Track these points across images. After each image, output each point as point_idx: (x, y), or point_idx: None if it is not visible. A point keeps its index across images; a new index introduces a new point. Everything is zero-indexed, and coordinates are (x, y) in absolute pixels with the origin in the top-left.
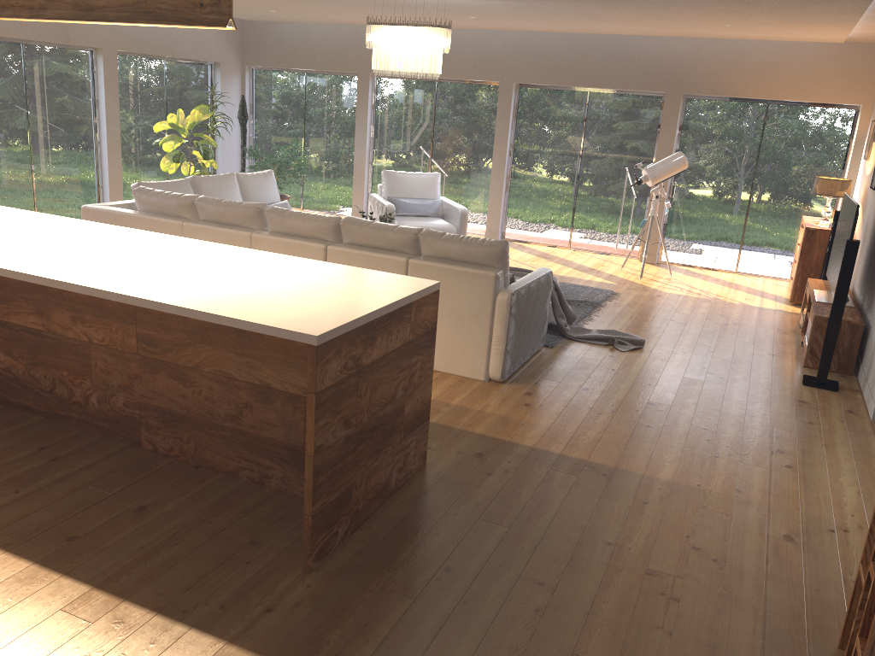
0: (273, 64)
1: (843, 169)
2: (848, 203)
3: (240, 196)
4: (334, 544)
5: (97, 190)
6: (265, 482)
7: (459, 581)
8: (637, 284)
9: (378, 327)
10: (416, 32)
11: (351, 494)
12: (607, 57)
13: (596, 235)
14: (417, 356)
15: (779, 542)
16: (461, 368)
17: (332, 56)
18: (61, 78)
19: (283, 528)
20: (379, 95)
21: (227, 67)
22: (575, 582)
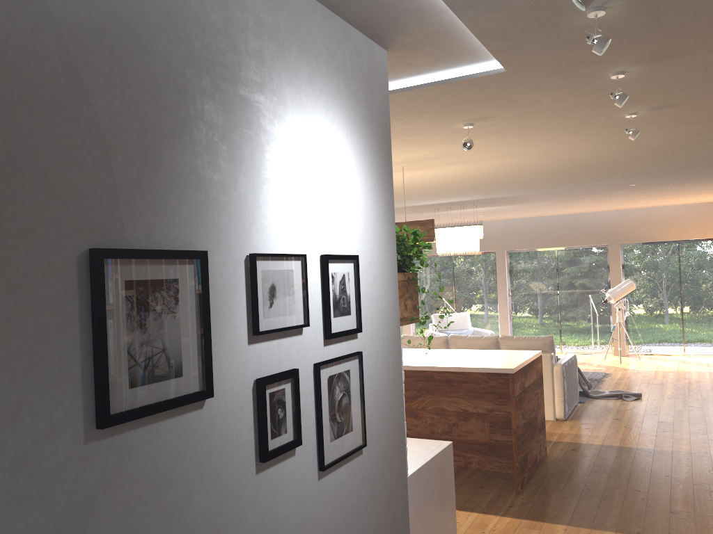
0: None
1: None
2: None
3: None
4: (524, 483)
5: None
6: (468, 466)
7: (596, 492)
8: (619, 367)
9: (527, 369)
10: (463, 229)
11: (527, 457)
12: (565, 227)
13: (578, 341)
14: (538, 389)
15: None
16: None
17: None
18: None
19: (492, 481)
20: None
21: None
22: (657, 489)
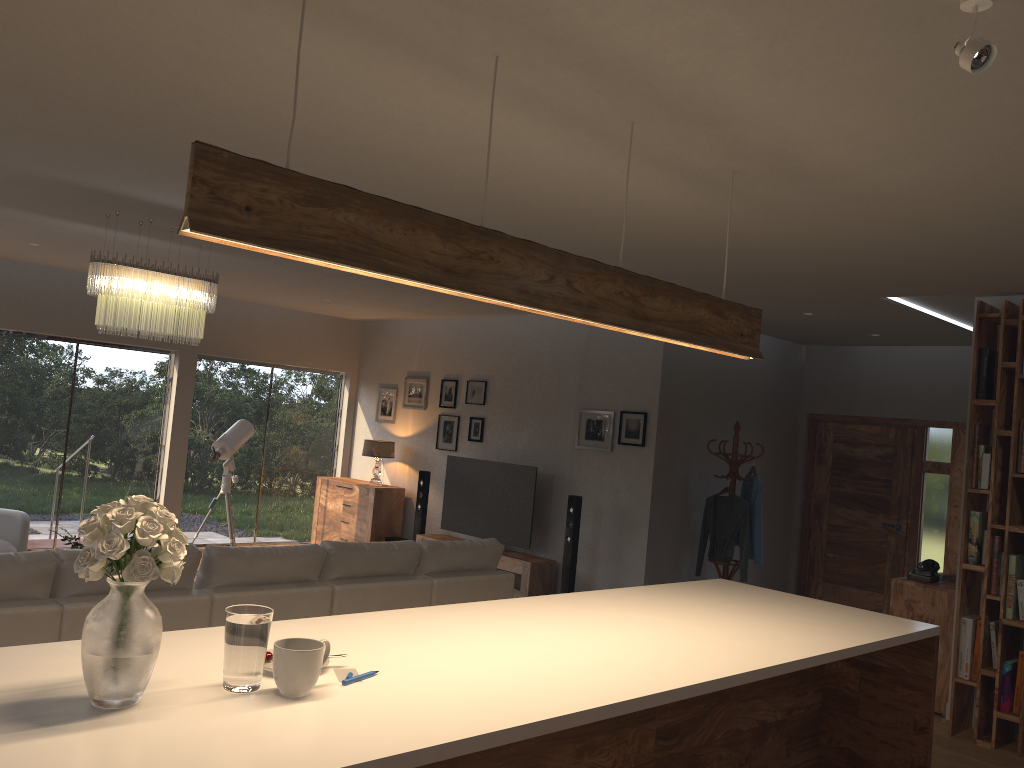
0: None
1: (336, 429)
2: (488, 465)
3: None
4: None
5: None
6: None
7: None
8: None
9: None
10: (185, 284)
11: None
12: None
13: None
14: None
15: None
16: None
17: None
18: None
19: None
20: None
21: None
22: None
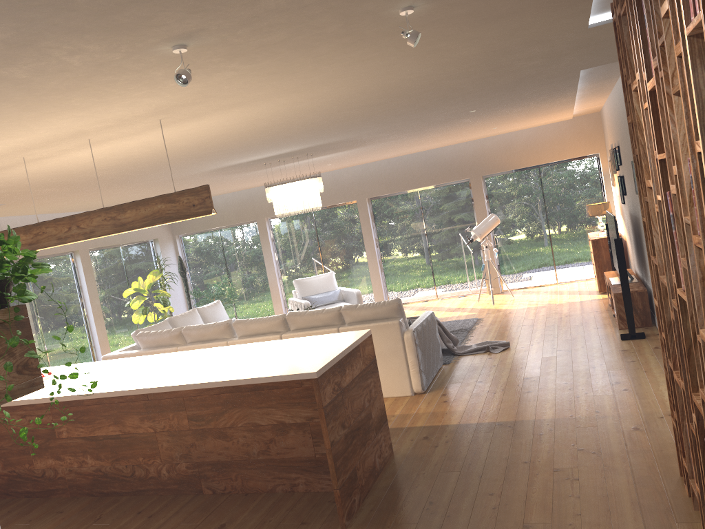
0: (195, 229)
1: (603, 195)
2: (609, 216)
3: (203, 322)
4: (355, 508)
5: (91, 349)
6: (294, 489)
7: (440, 506)
8: (492, 309)
9: (345, 362)
10: (299, 184)
11: (356, 474)
12: (424, 165)
13: (453, 284)
14: (370, 378)
15: (631, 432)
16: (394, 391)
17: (236, 213)
18: (54, 277)
19: (318, 510)
20: (275, 230)
21: (163, 240)
22: (512, 488)
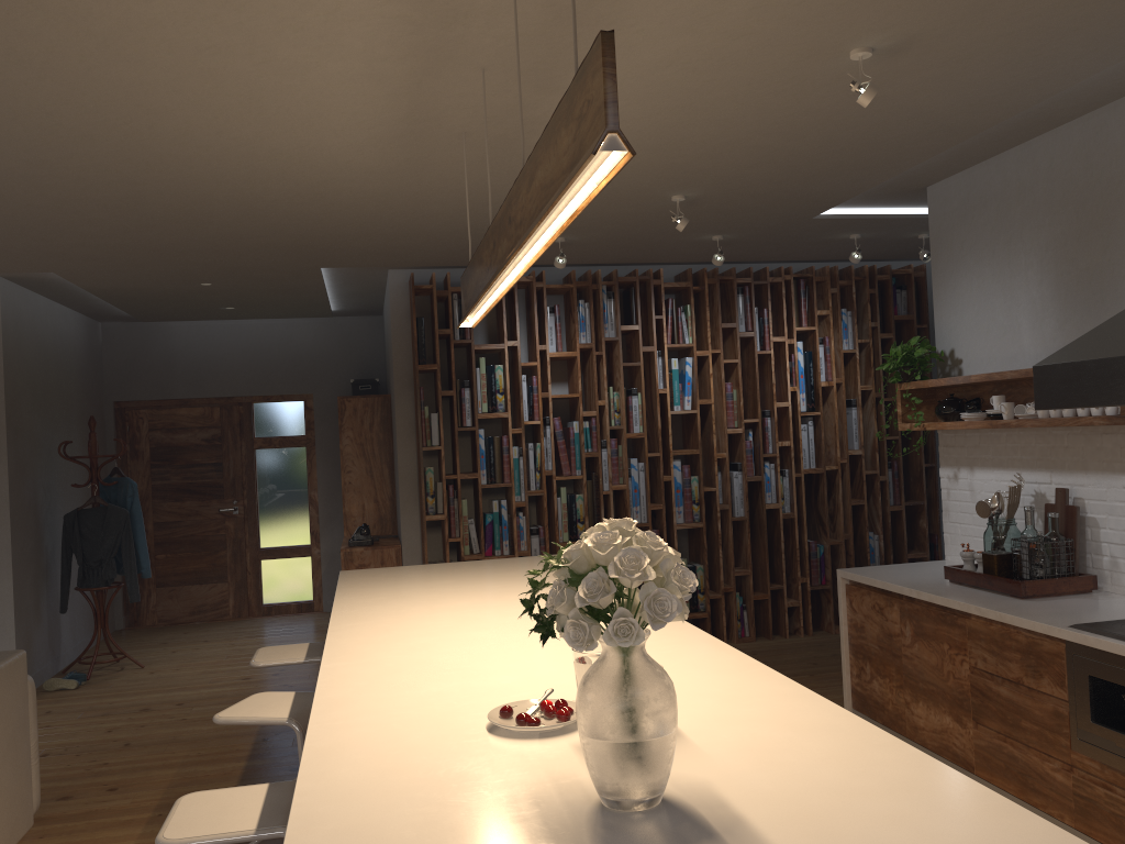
0: None
1: None
2: None
3: None
4: None
5: None
6: None
7: None
8: None
9: None
10: None
11: None
12: None
13: None
14: None
15: None
16: (21, 825)
17: None
18: None
19: None
20: None
21: None
22: None
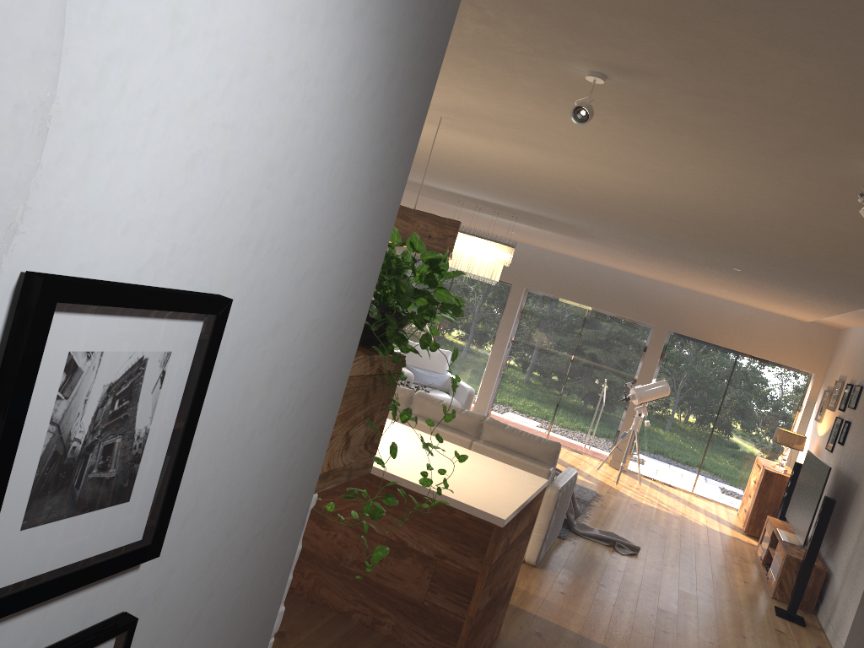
0: None
1: (794, 423)
2: (816, 461)
3: None
4: None
5: None
6: (376, 627)
7: None
8: (614, 488)
9: (521, 514)
10: (486, 245)
11: None
12: (610, 285)
13: (572, 433)
14: (524, 540)
15: None
16: None
17: None
18: None
19: None
20: None
21: None
22: None
